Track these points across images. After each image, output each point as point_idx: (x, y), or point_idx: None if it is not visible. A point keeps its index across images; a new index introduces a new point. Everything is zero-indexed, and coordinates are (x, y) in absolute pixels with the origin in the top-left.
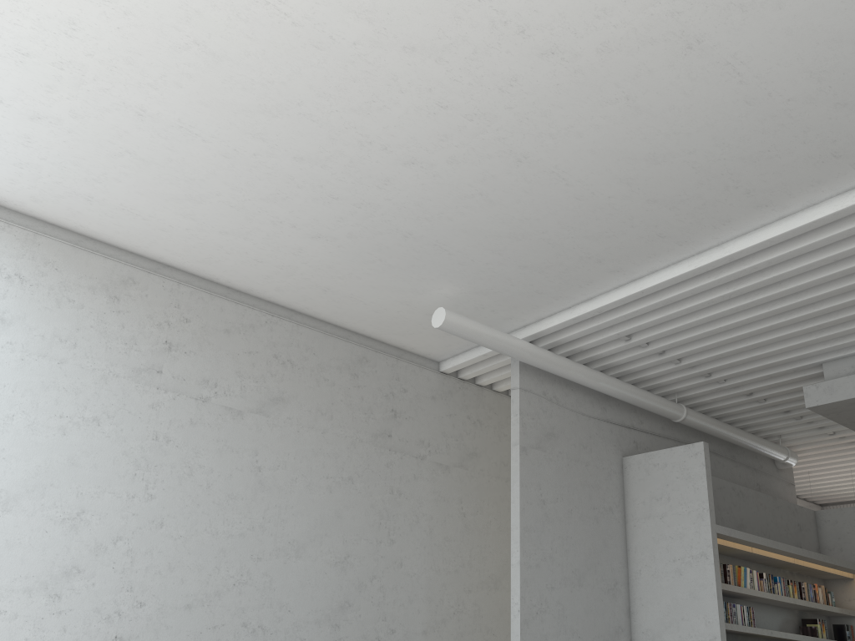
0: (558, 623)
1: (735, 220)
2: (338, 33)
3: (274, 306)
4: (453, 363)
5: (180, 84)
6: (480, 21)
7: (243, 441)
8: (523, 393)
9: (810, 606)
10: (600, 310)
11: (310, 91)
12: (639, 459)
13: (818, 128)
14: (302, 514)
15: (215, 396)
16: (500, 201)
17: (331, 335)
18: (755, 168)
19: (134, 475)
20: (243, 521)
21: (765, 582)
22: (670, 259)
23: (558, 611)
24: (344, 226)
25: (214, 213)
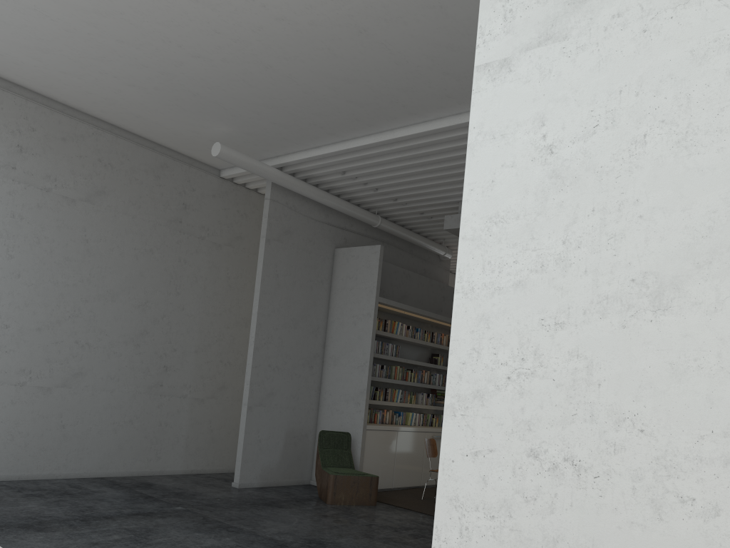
0: (277, 349)
1: (399, 119)
2: None
3: (99, 121)
4: (230, 173)
5: None
6: None
7: (75, 221)
8: (272, 203)
9: (435, 346)
10: (323, 155)
11: (129, 8)
12: (344, 251)
13: (436, 82)
14: (117, 273)
15: (55, 187)
16: (256, 86)
17: (141, 146)
18: (405, 95)
19: None
20: (75, 276)
21: (410, 331)
22: (364, 133)
23: (278, 343)
24: (152, 83)
25: (56, 60)
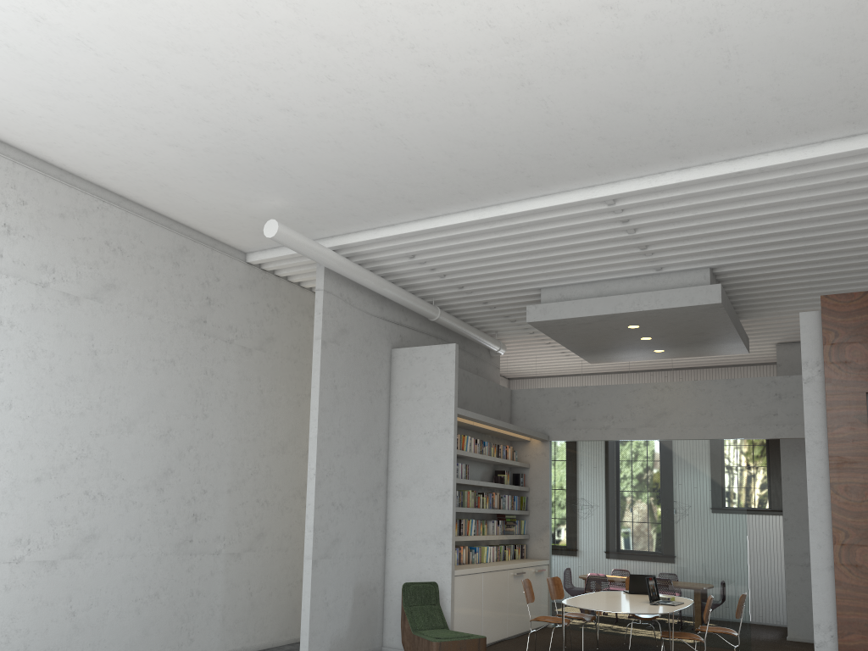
0: (340, 482)
1: (514, 191)
2: (265, 12)
3: (104, 191)
4: (261, 257)
5: (94, 9)
6: (384, 33)
7: (80, 326)
8: (326, 295)
9: (503, 462)
10: (400, 236)
11: (220, 43)
12: (405, 352)
13: (584, 148)
14: (133, 394)
15: (53, 281)
16: (349, 149)
17: (156, 223)
18: (538, 163)
19: None
20: (82, 401)
21: (478, 446)
22: (462, 208)
23: (341, 473)
24: (205, 142)
25: (77, 109)
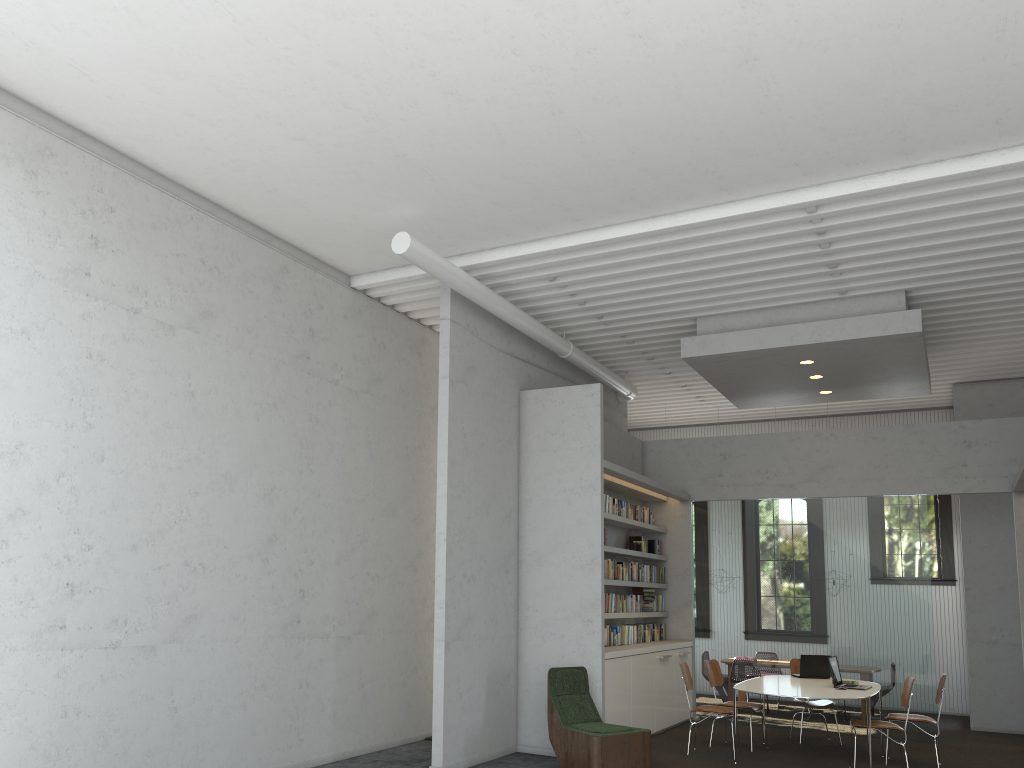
0: (471, 549)
1: (697, 197)
2: None
3: (198, 198)
4: (369, 280)
5: None
6: None
7: (176, 361)
8: (452, 325)
9: (641, 526)
10: (547, 252)
11: (392, 6)
12: (536, 394)
13: (797, 142)
14: (233, 444)
15: (146, 306)
16: (513, 144)
17: (254, 238)
18: (736, 160)
19: (70, 400)
20: (180, 452)
21: (616, 506)
22: (627, 218)
23: (472, 538)
24: (338, 135)
25: (191, 93)
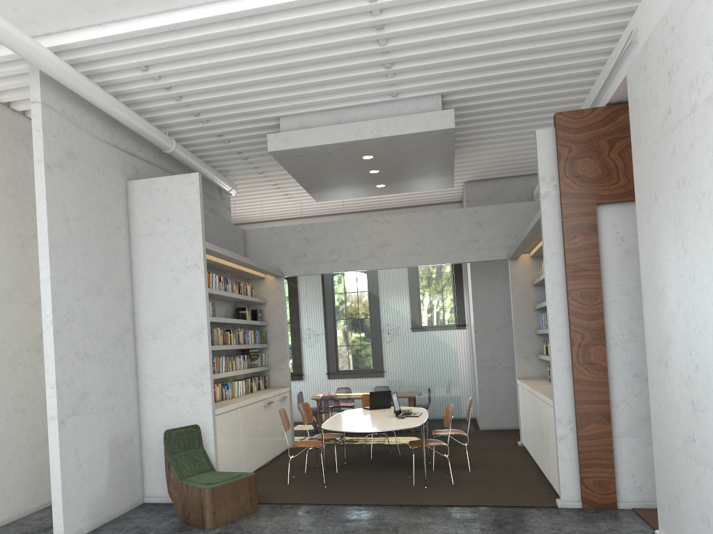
0: (83, 329)
1: None
2: None
3: None
4: None
5: None
6: None
7: None
8: (45, 108)
9: (245, 299)
10: (133, 34)
11: None
12: (142, 184)
13: None
14: None
15: None
16: None
17: None
18: None
19: None
20: None
21: (222, 283)
22: None
23: (83, 319)
24: None
25: None
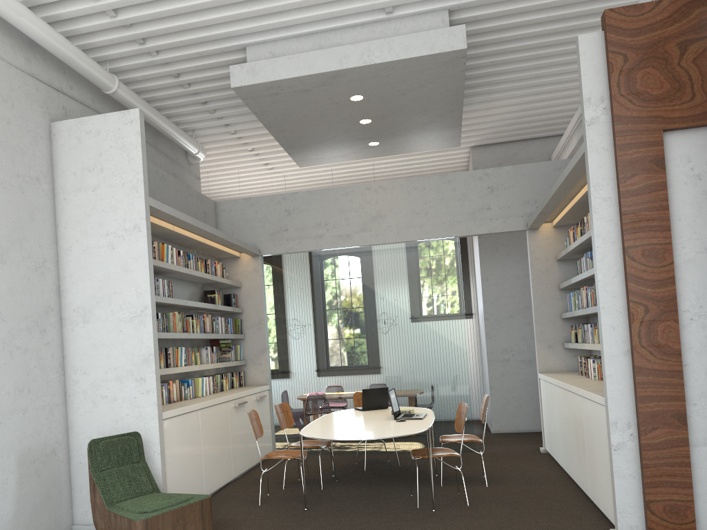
0: None
1: None
2: None
3: None
4: None
5: None
6: None
7: None
8: None
9: (213, 279)
10: None
11: None
12: (70, 125)
13: None
14: None
15: None
16: None
17: None
18: None
19: None
20: None
21: (182, 258)
22: None
23: None
24: None
25: None
